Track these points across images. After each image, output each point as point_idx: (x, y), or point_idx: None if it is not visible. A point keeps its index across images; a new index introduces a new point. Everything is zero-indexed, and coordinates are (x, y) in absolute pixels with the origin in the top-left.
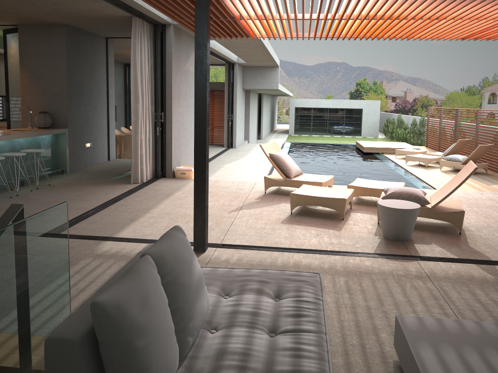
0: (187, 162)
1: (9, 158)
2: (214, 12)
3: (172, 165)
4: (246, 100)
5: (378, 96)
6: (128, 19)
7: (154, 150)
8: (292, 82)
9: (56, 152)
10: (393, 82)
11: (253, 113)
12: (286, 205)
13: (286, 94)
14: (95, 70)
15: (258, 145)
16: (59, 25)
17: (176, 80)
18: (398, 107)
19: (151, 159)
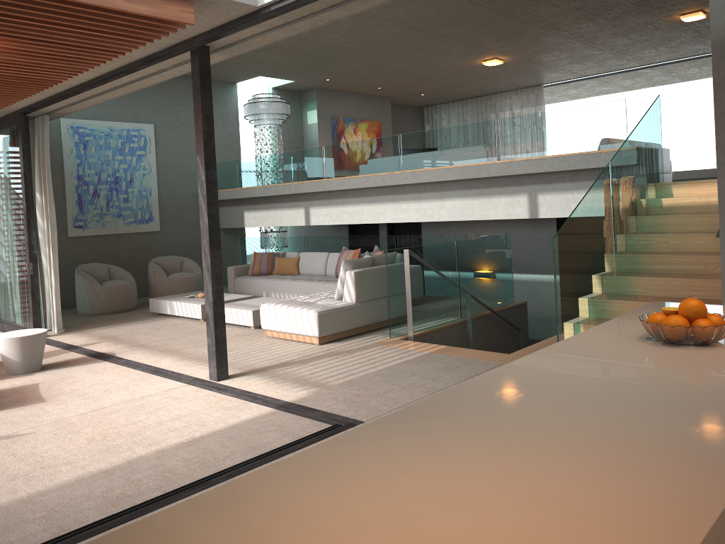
0: None
1: None
2: None
3: None
4: None
5: None
6: None
7: None
8: None
9: None
10: None
11: None
12: None
13: None
14: None
15: None
16: None
17: None
18: None
19: None
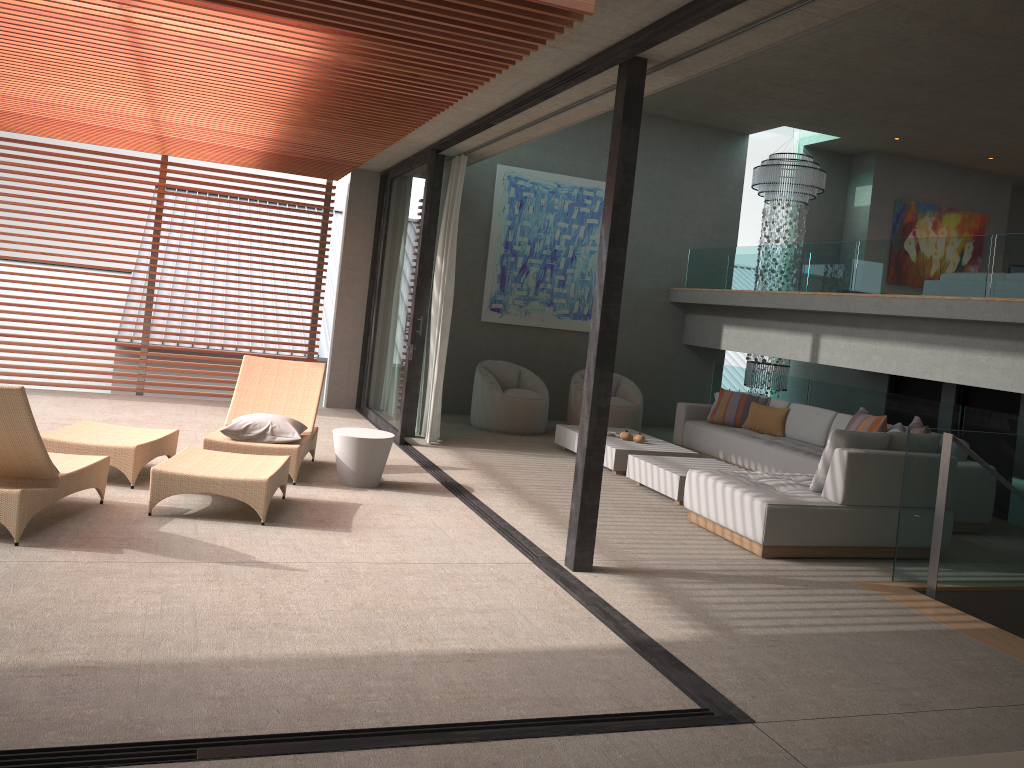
0: None
1: None
2: (288, 4)
3: None
4: None
5: None
6: None
7: None
8: None
9: None
10: None
11: None
12: (184, 528)
13: None
14: None
15: None
16: None
17: None
18: None
19: None
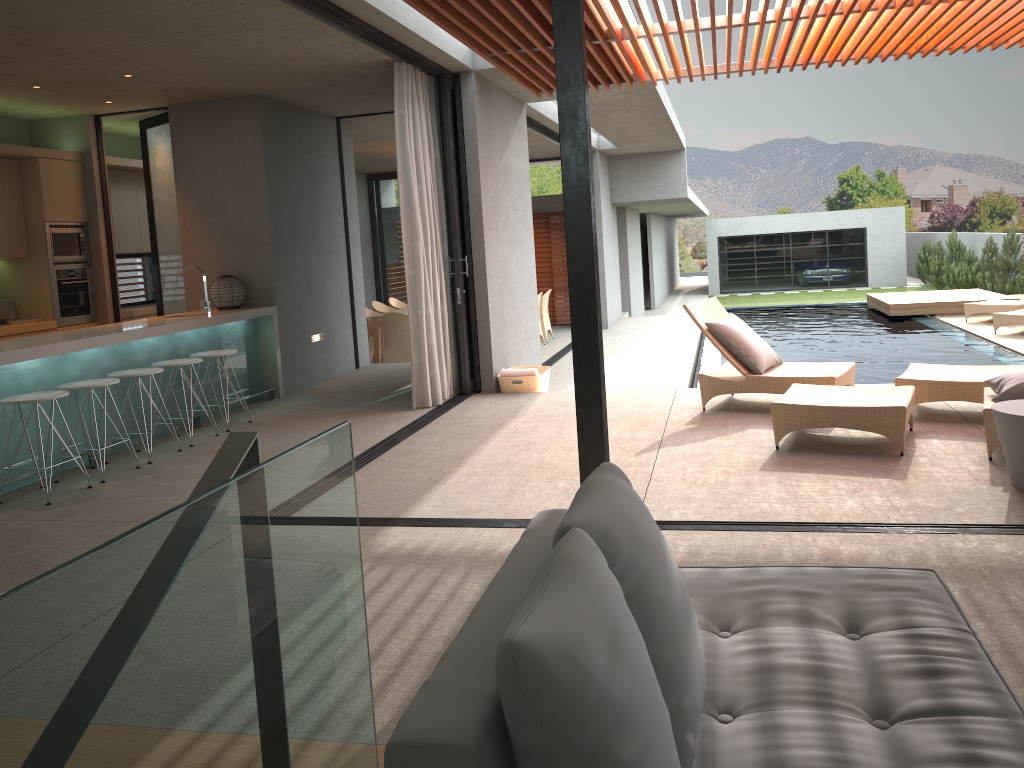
0: (521, 359)
1: (169, 372)
2: None
3: (493, 366)
4: (618, 228)
5: (890, 202)
6: (384, 70)
7: (453, 338)
8: (700, 190)
9: (256, 356)
10: (921, 169)
11: (635, 255)
12: (759, 433)
13: (697, 212)
14: (320, 184)
15: (654, 319)
16: (247, 99)
17: (489, 188)
18: (936, 222)
19: (450, 356)
